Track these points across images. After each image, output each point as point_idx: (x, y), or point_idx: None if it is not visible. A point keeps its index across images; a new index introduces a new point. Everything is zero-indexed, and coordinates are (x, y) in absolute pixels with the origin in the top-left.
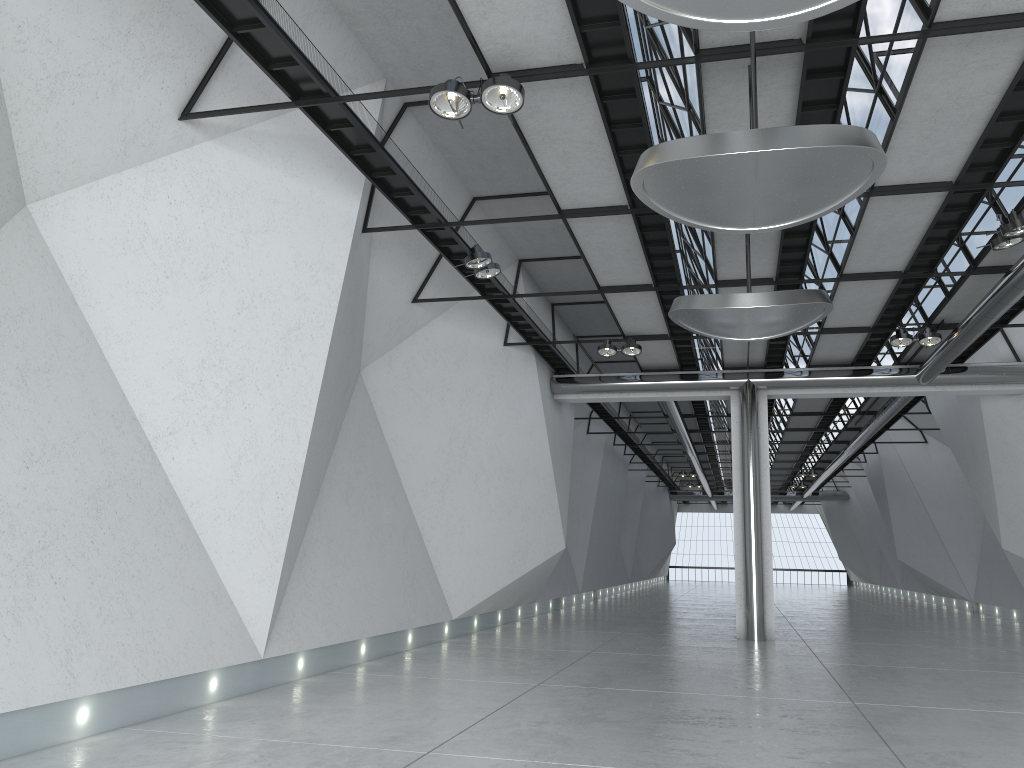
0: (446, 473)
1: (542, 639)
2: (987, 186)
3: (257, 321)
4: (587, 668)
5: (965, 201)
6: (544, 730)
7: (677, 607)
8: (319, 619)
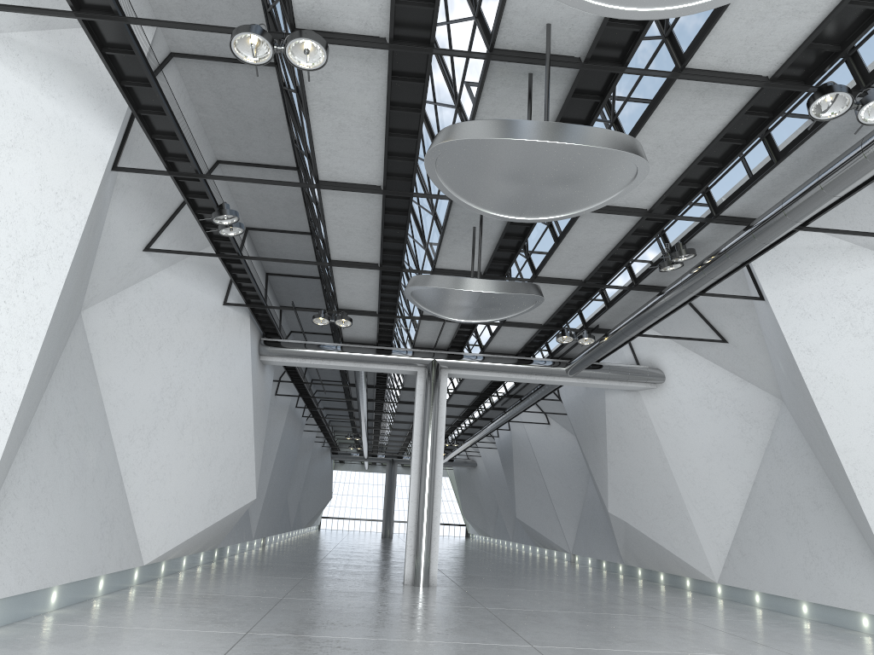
0: (155, 421)
1: (231, 585)
2: (672, 217)
3: None
4: (286, 615)
5: (649, 228)
6: None
7: (339, 554)
8: (13, 566)
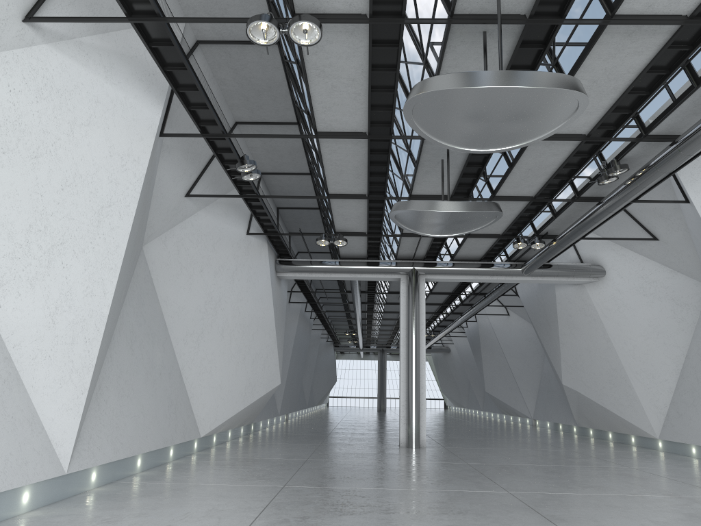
0: (201, 327)
1: (266, 450)
2: (607, 139)
3: (77, 197)
4: (312, 472)
5: (587, 150)
6: (310, 524)
7: (346, 425)
8: (109, 440)
